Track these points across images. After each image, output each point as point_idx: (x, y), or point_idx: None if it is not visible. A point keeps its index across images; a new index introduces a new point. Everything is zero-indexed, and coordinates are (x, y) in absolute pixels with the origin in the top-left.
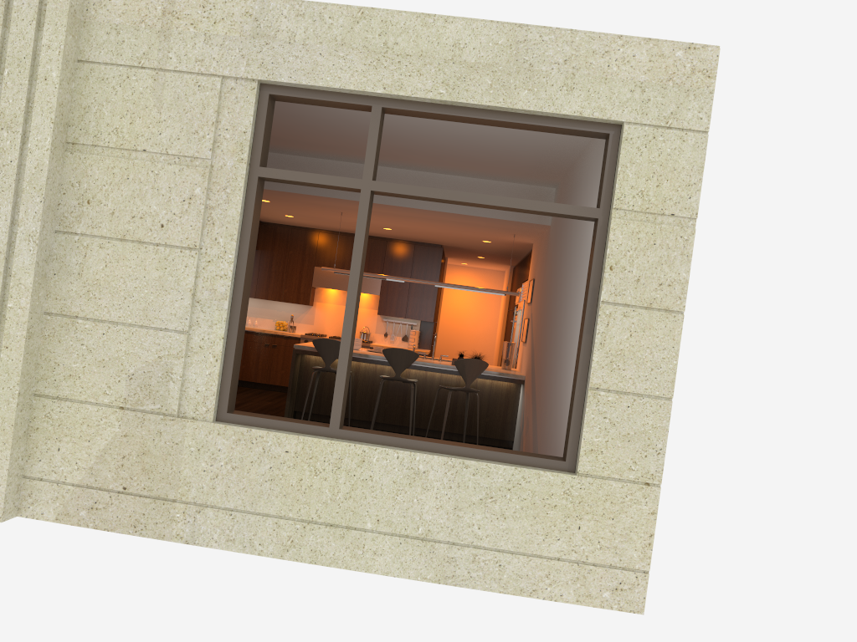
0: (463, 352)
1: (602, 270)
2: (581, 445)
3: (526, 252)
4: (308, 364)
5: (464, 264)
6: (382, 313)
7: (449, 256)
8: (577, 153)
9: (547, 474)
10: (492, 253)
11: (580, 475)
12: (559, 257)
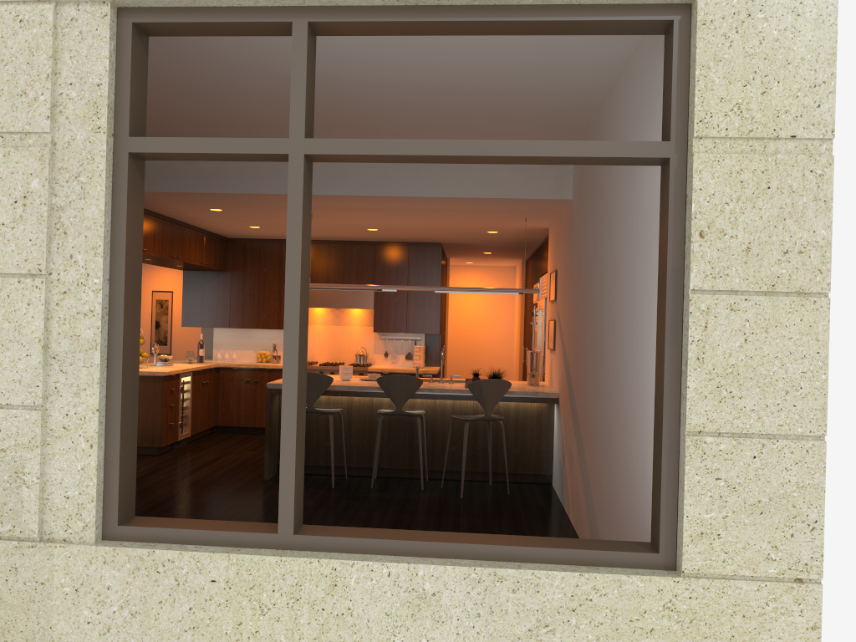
0: (478, 362)
1: (686, 239)
2: (683, 528)
3: (540, 241)
4: None
5: (469, 263)
6: (379, 329)
7: (450, 255)
8: (606, 89)
9: (633, 579)
10: (500, 246)
11: (687, 575)
12: (592, 237)
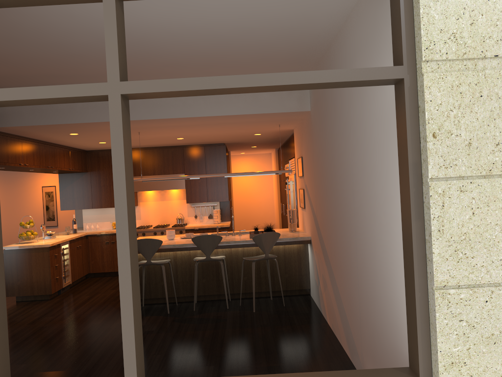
0: (253, 214)
1: (422, 140)
2: (438, 360)
3: (287, 137)
4: None
5: (242, 153)
6: (190, 201)
7: (231, 150)
8: (333, 34)
9: None
10: (262, 142)
11: None
12: (330, 136)
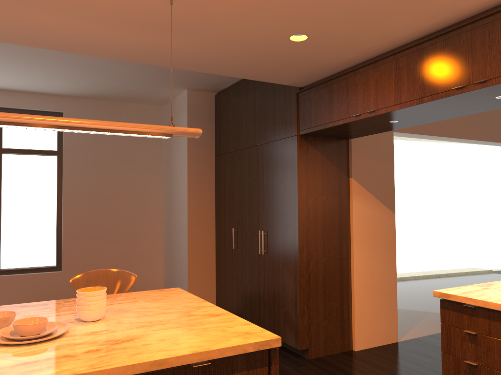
0: None
1: None
2: None
3: None
4: None
5: None
6: None
7: None
8: None
9: None
10: None
11: None
12: None
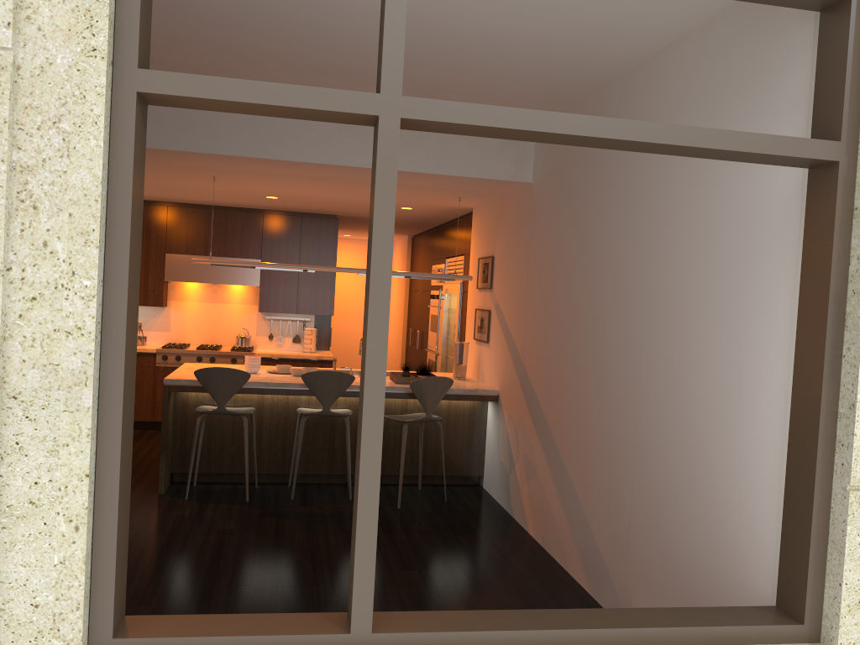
0: (351, 341)
1: (854, 260)
2: (842, 597)
3: (447, 219)
4: (186, 403)
5: (345, 236)
6: (266, 309)
7: None
8: (629, 66)
9: None
10: (398, 222)
11: None
12: (586, 229)
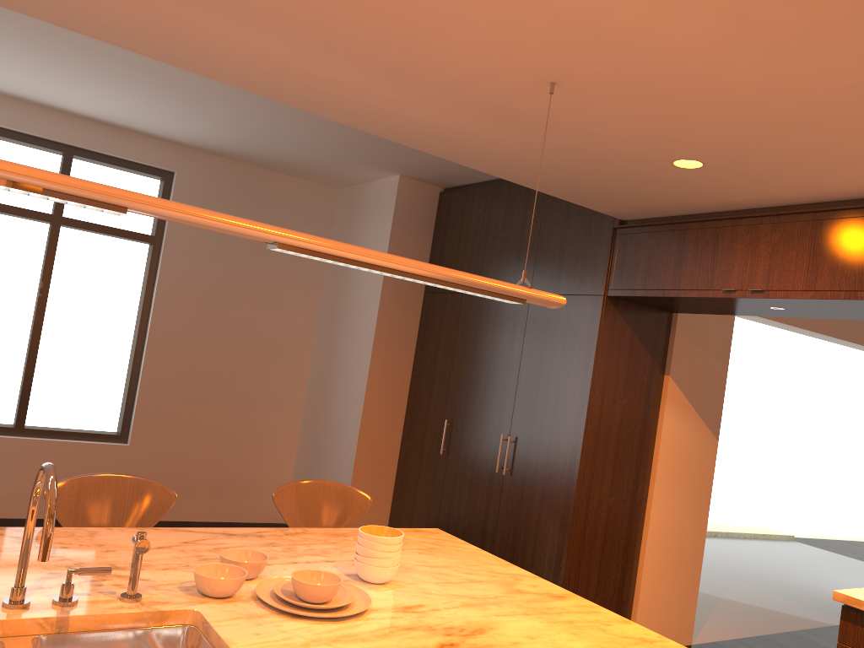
0: None
1: None
2: None
3: None
4: None
5: None
6: None
7: None
8: None
9: None
10: None
11: None
12: None
